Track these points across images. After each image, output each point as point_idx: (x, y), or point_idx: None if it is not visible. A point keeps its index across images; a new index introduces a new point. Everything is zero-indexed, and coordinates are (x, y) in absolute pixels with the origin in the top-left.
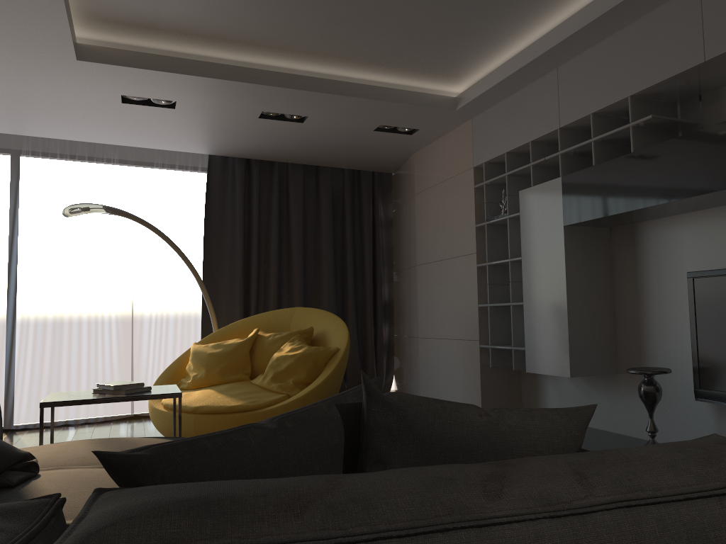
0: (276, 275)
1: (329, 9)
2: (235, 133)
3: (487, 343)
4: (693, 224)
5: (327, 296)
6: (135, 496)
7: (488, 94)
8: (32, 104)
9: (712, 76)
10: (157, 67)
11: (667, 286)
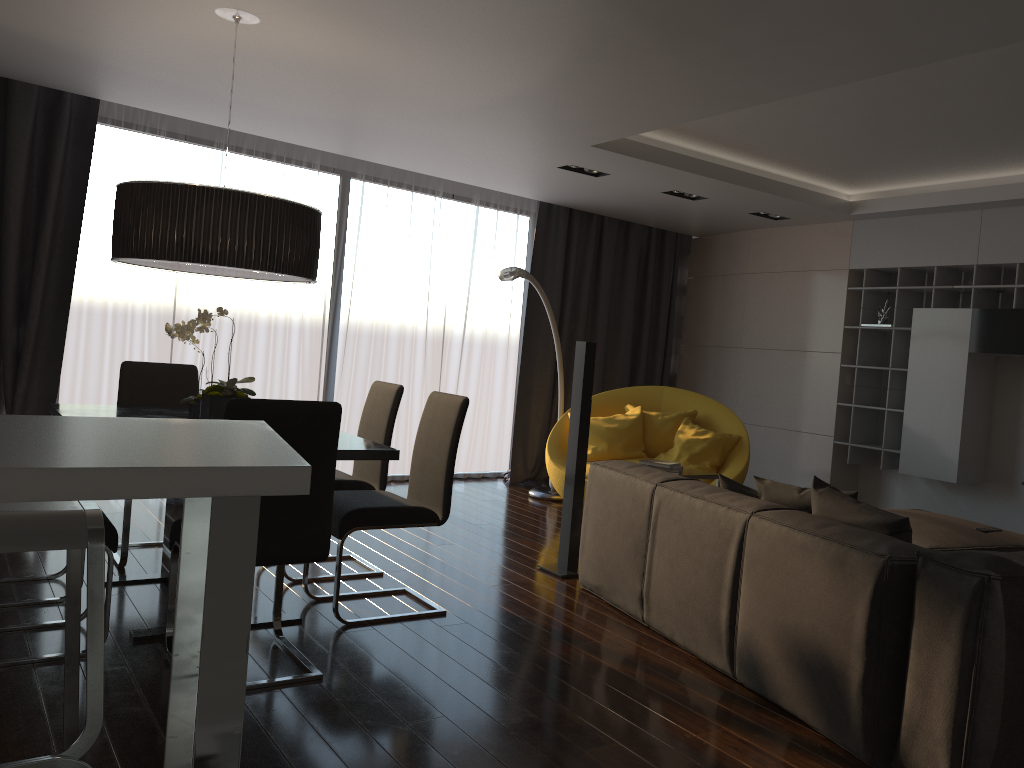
0: (583, 339)
1: (834, 142)
2: (611, 196)
3: (839, 440)
4: None
5: (623, 365)
6: None
7: (896, 211)
8: (466, 155)
9: None
10: (644, 157)
11: None
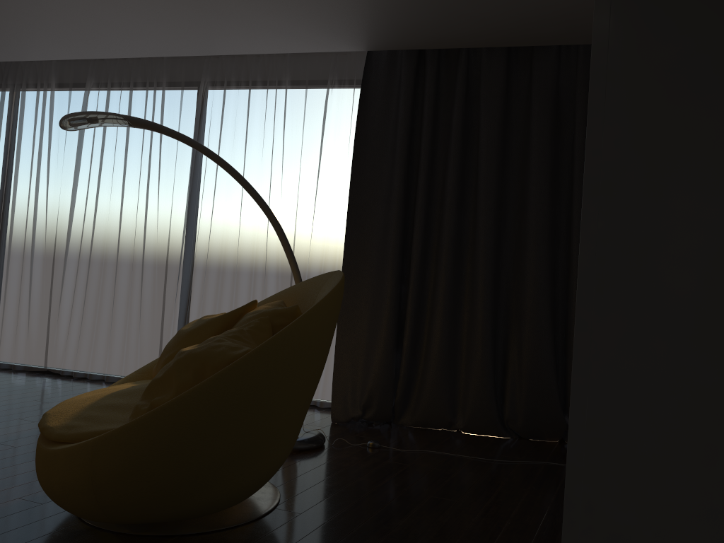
0: (451, 228)
1: None
2: None
3: None
4: None
5: (531, 265)
6: None
7: None
8: None
9: None
10: None
11: None
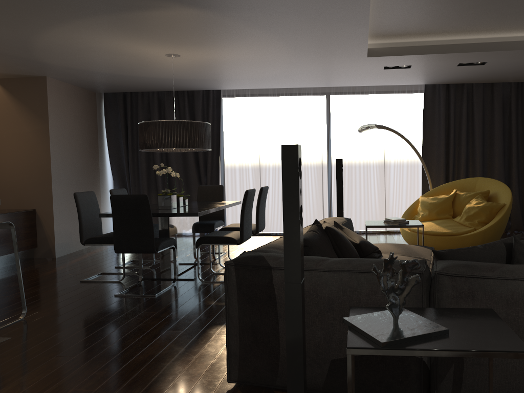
0: (465, 154)
1: (502, 11)
2: (441, 74)
3: None
4: None
5: (497, 166)
6: (448, 262)
7: None
8: (341, 75)
9: None
10: (404, 53)
11: None
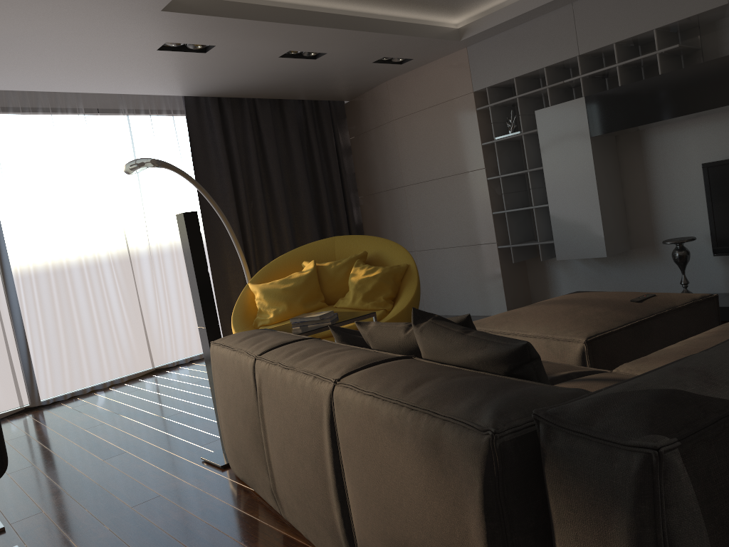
0: (265, 212)
1: None
2: (238, 73)
3: (502, 244)
4: (696, 127)
5: (310, 226)
6: None
7: (499, 26)
8: (55, 56)
9: (720, 13)
10: (230, 14)
11: (675, 176)
